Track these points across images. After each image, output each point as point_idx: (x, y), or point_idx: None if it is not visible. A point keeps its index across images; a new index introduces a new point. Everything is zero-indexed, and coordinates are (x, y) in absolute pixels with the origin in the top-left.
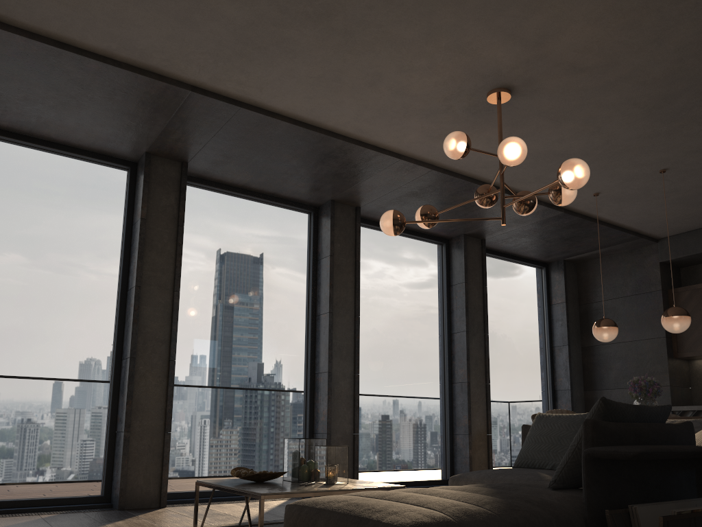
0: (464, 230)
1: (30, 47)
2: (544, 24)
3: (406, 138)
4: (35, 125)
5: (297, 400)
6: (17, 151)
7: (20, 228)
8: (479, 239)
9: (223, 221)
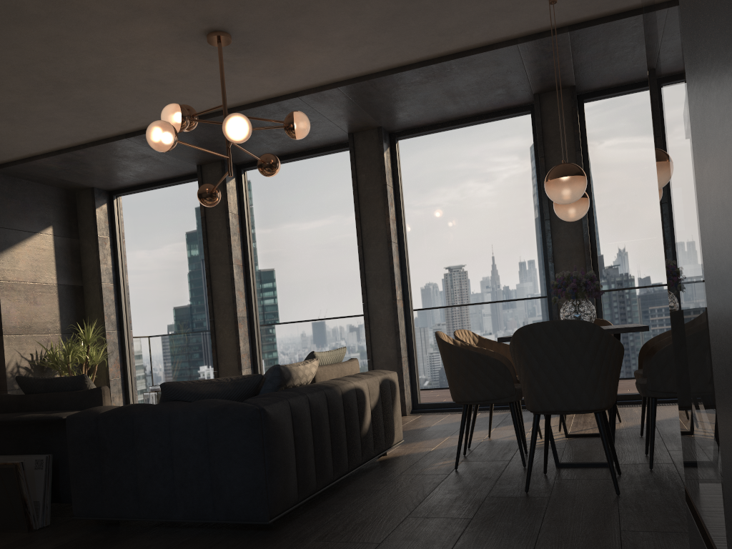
0: (522, 92)
1: (55, 159)
2: (108, 5)
3: (269, 85)
4: (140, 178)
5: (360, 330)
6: (149, 195)
7: (158, 245)
8: (566, 88)
9: (277, 190)
